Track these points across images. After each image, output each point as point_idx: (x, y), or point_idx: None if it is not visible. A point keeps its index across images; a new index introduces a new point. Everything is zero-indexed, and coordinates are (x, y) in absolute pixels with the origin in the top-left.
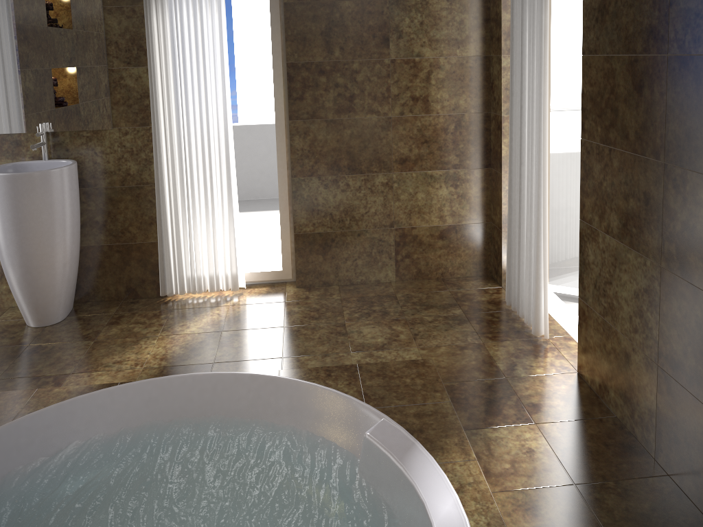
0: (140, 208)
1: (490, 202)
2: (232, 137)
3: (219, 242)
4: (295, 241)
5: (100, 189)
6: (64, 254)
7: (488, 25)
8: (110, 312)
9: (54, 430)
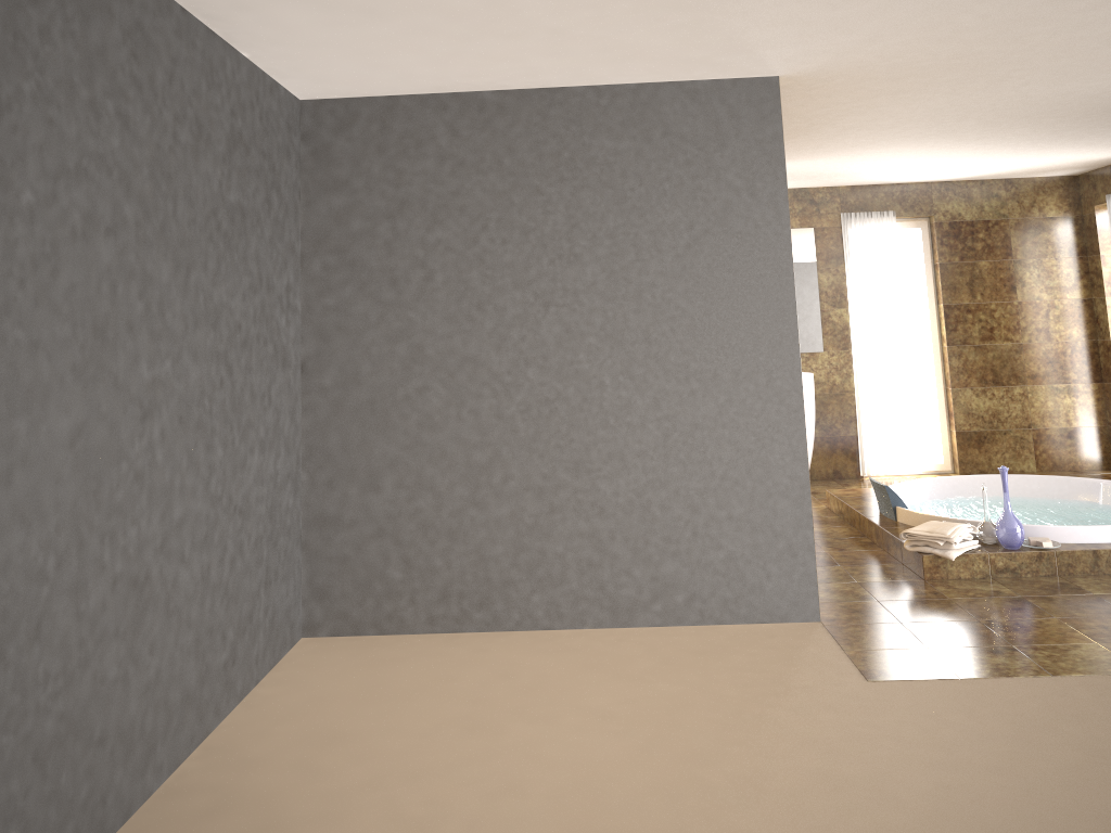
0: (842, 409)
1: (1105, 410)
2: (907, 358)
3: (901, 436)
4: (956, 437)
5: (814, 394)
6: (812, 434)
7: (1088, 276)
8: (833, 483)
9: (915, 492)
